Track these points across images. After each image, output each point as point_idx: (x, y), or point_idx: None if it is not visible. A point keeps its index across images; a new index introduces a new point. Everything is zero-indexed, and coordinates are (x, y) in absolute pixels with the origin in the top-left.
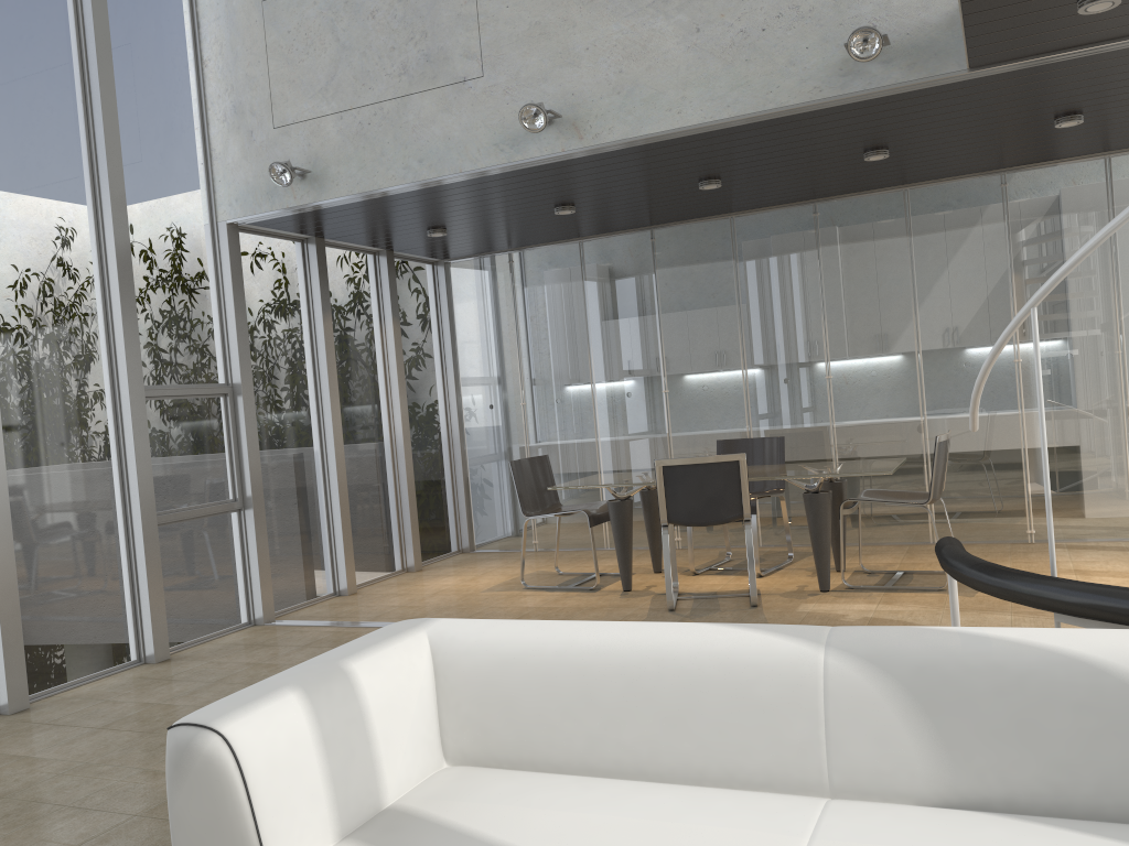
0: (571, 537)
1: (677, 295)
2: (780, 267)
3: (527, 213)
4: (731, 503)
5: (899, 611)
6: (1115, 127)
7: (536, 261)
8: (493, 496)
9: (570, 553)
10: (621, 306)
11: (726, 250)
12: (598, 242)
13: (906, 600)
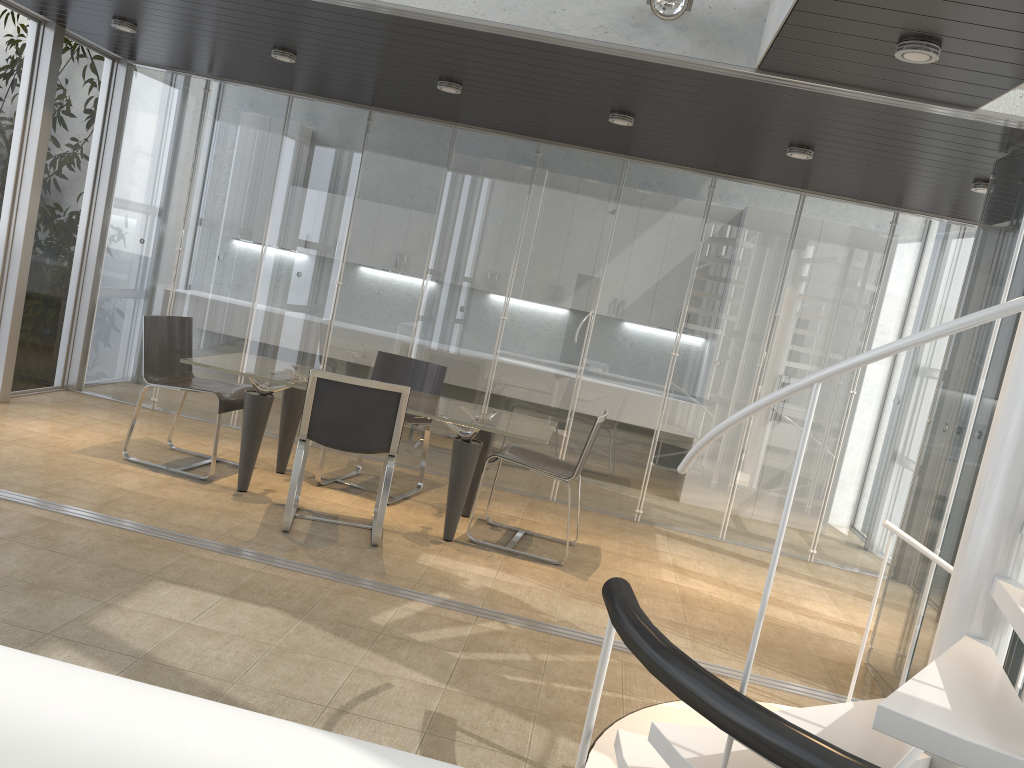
0: (197, 404)
1: (378, 188)
2: (488, 194)
3: (239, 43)
4: (380, 435)
5: (517, 586)
6: (828, 172)
7: (236, 99)
8: (119, 338)
9: (191, 422)
10: (316, 180)
11: (440, 159)
12: (310, 103)
13: (525, 572)
